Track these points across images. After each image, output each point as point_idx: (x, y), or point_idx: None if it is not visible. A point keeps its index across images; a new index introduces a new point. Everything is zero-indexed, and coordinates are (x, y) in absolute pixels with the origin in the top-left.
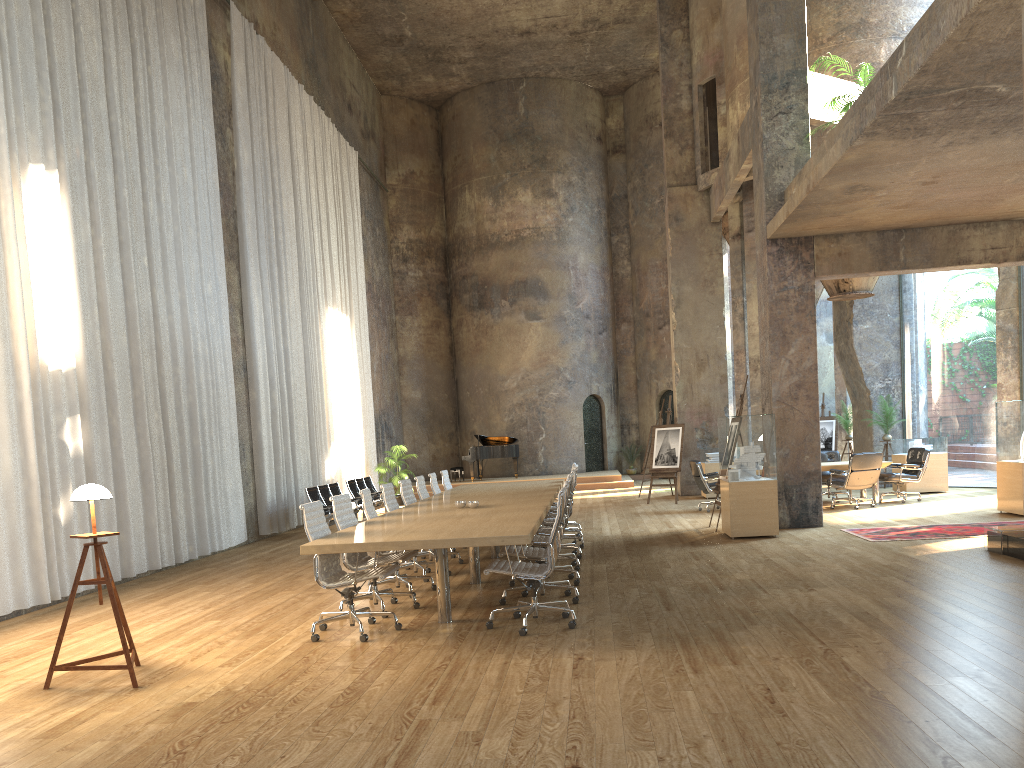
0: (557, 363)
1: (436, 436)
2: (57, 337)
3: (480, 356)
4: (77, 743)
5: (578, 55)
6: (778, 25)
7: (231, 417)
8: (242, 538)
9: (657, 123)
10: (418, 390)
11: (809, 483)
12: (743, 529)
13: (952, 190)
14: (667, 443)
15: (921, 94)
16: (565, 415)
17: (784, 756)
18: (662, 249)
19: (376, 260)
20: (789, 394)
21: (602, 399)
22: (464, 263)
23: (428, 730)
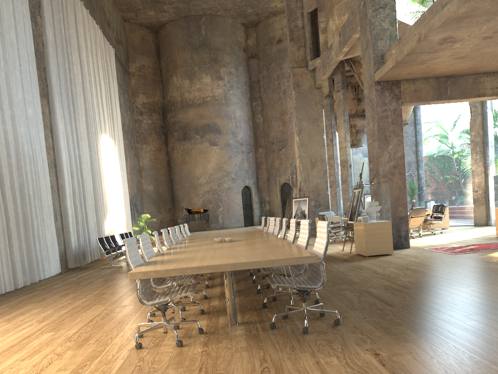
0: (227, 169)
1: (162, 210)
2: None
3: (185, 166)
4: None
5: (234, 2)
6: None
7: (48, 194)
8: (58, 270)
9: (275, 42)
10: (151, 185)
11: (402, 223)
12: (373, 251)
13: (495, 45)
14: (300, 207)
15: None
16: (232, 197)
17: None
18: (280, 108)
19: (126, 112)
20: (389, 172)
21: (251, 188)
22: (174, 115)
23: None
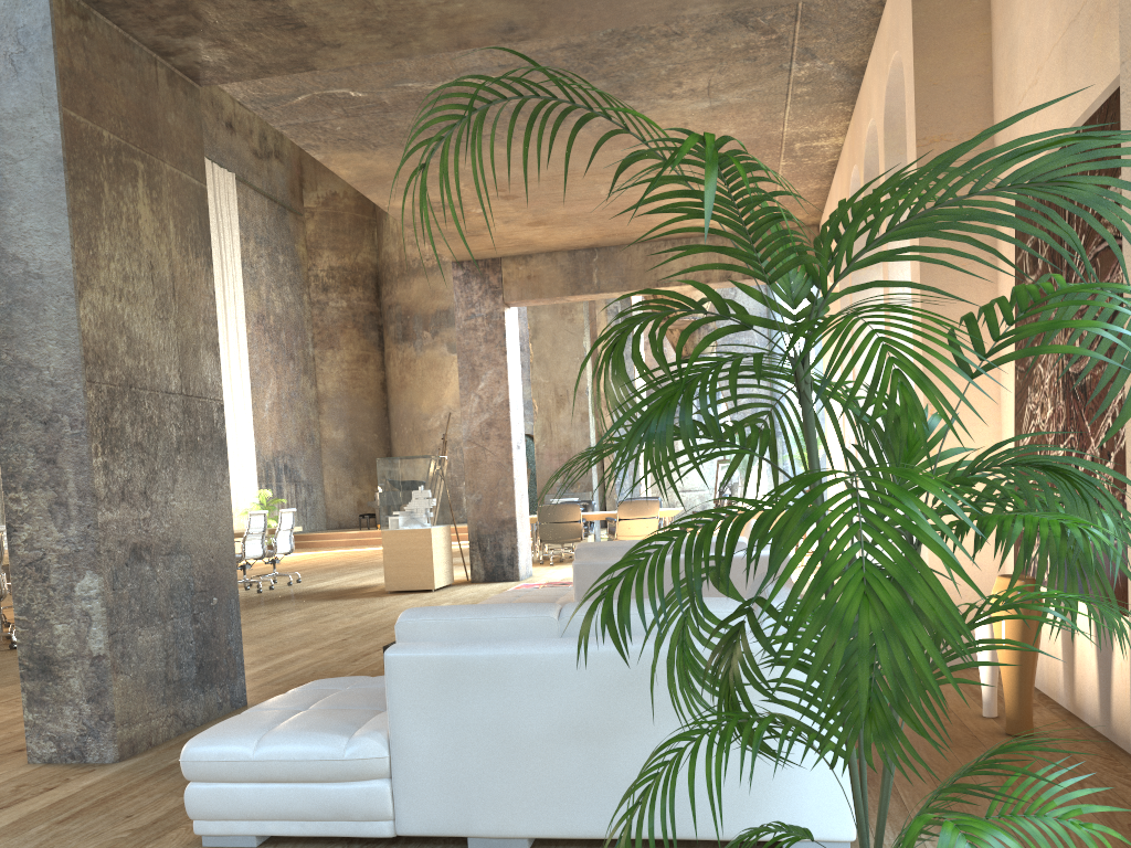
0: None
1: (362, 480)
2: None
3: (405, 393)
4: None
5: None
6: None
7: None
8: None
9: None
10: (341, 430)
11: (504, 532)
12: (398, 582)
13: (557, 204)
14: None
15: (271, 102)
16: None
17: None
18: None
19: (277, 290)
20: (480, 433)
21: None
22: (389, 291)
23: None
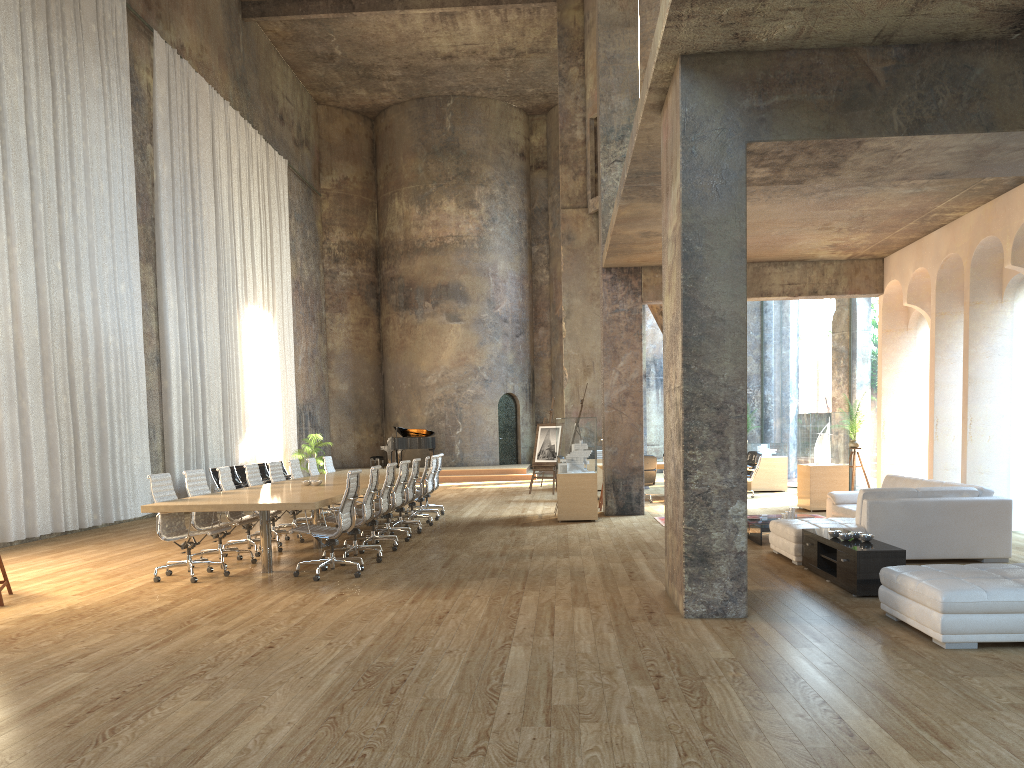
0: (475, 363)
1: (362, 426)
2: None
3: (404, 353)
4: None
5: (500, 78)
6: (616, 86)
7: (141, 403)
8: None
9: None
10: (345, 383)
11: (633, 477)
12: (568, 514)
13: None
14: (548, 440)
15: (646, 174)
16: (481, 411)
17: (409, 643)
18: None
19: (306, 260)
20: (618, 401)
21: (517, 397)
22: (392, 265)
23: (193, 629)
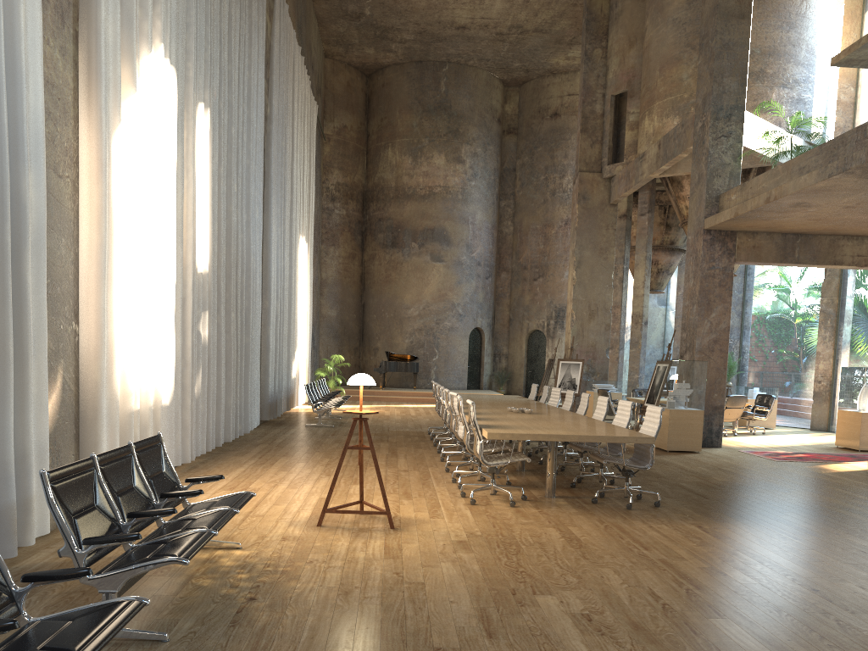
0: (453, 299)
1: (345, 349)
2: (202, 246)
3: (389, 286)
4: (426, 562)
5: (496, 51)
6: (728, 70)
7: (260, 321)
8: (258, 421)
9: (548, 115)
10: (334, 309)
11: (715, 414)
12: (676, 445)
13: (858, 213)
14: (569, 373)
15: None
16: (455, 342)
17: None
18: (543, 216)
19: (316, 197)
20: (708, 347)
21: (483, 332)
22: (381, 208)
23: (674, 565)
